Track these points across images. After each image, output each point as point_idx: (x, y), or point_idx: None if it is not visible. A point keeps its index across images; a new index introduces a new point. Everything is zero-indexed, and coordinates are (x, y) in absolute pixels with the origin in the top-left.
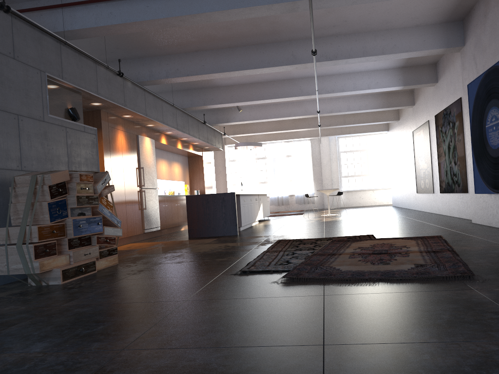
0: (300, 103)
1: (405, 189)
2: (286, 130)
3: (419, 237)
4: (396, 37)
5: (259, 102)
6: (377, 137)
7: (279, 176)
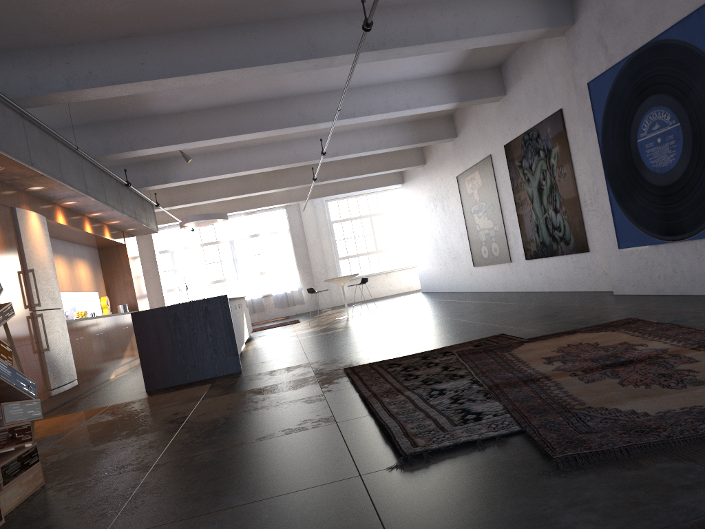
0: (287, 143)
1: (447, 264)
2: (258, 191)
3: (601, 325)
4: (474, 10)
5: (231, 141)
6: (383, 195)
7: (244, 267)
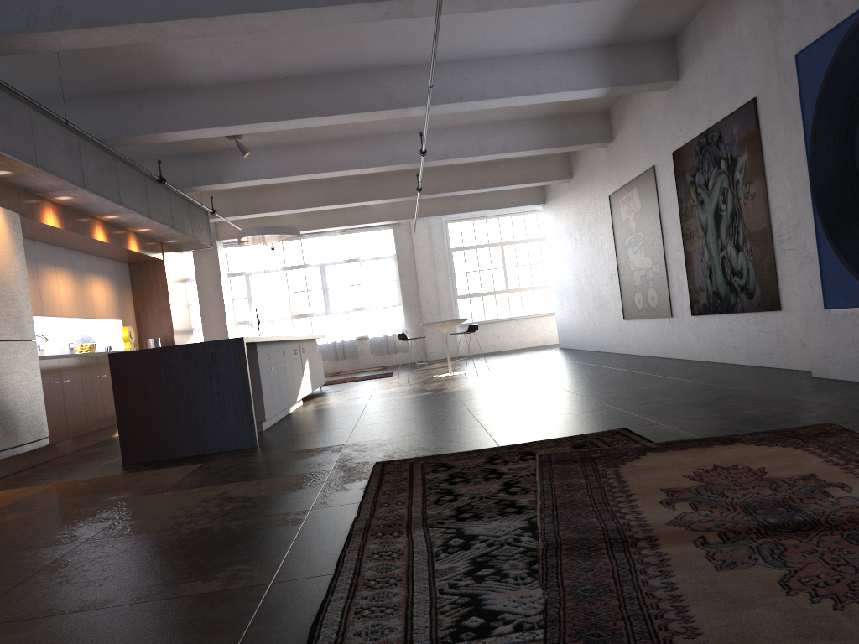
0: (380, 139)
1: (591, 314)
2: (349, 203)
3: (780, 433)
4: None
5: (291, 127)
6: (520, 218)
7: (336, 301)
